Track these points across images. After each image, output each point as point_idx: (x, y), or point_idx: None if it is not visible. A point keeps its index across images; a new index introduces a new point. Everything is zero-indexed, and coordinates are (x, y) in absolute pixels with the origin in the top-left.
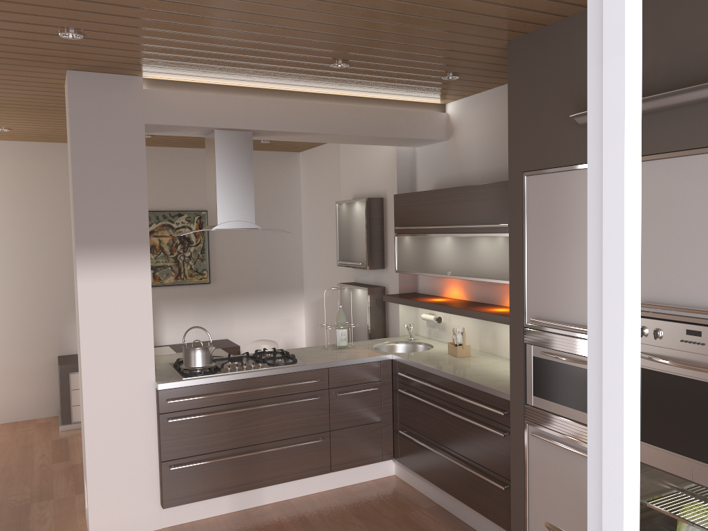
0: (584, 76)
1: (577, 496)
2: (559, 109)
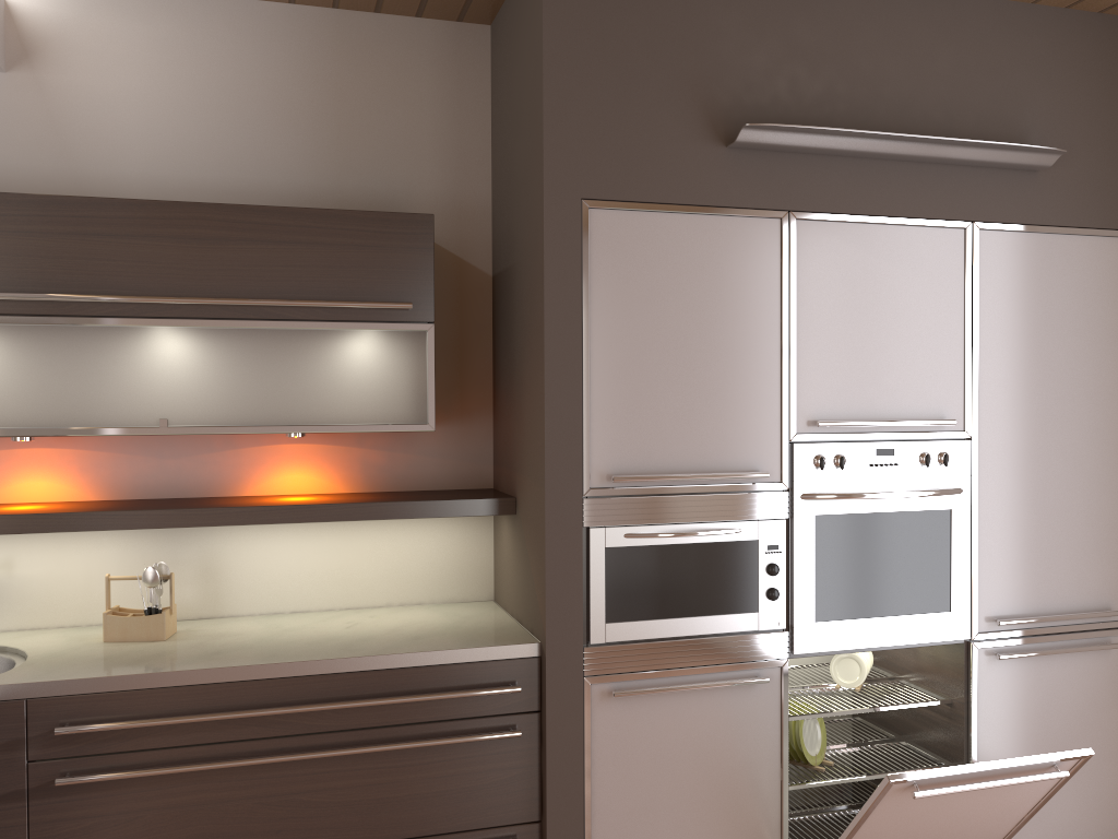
0: (720, 66)
1: (702, 763)
2: (668, 105)
